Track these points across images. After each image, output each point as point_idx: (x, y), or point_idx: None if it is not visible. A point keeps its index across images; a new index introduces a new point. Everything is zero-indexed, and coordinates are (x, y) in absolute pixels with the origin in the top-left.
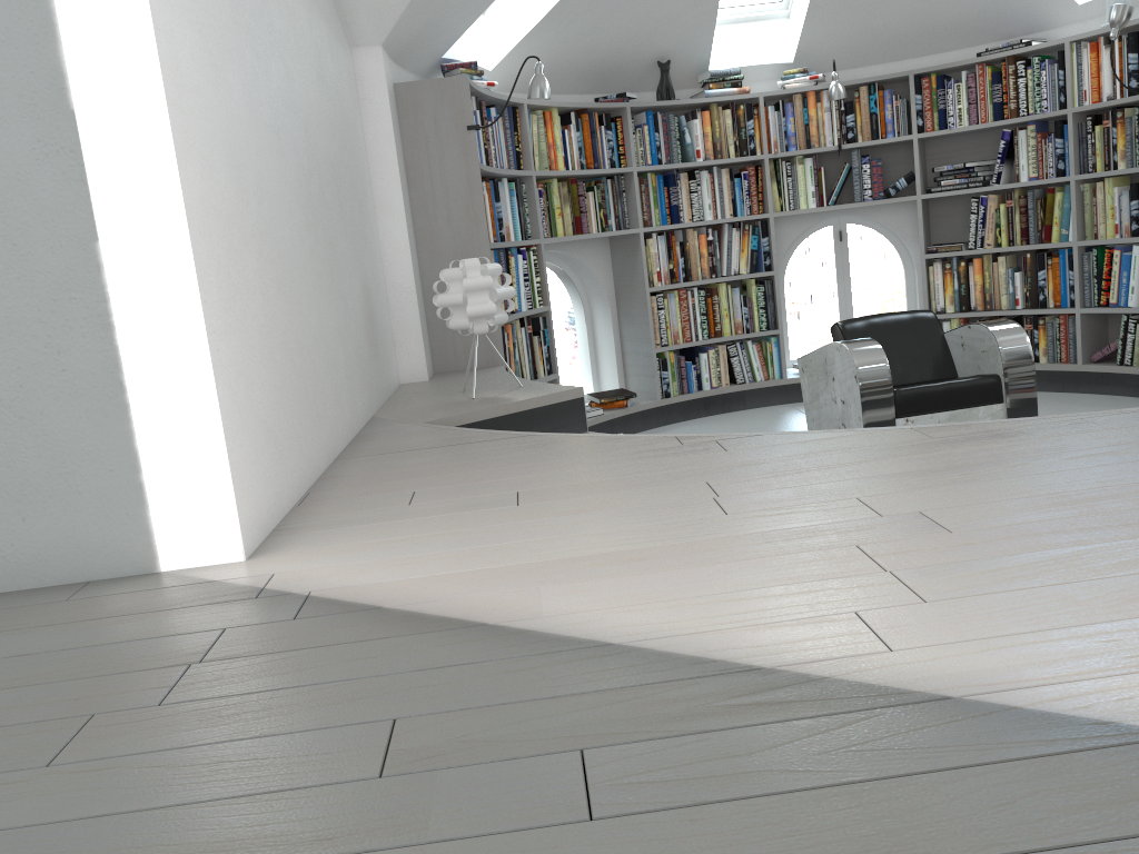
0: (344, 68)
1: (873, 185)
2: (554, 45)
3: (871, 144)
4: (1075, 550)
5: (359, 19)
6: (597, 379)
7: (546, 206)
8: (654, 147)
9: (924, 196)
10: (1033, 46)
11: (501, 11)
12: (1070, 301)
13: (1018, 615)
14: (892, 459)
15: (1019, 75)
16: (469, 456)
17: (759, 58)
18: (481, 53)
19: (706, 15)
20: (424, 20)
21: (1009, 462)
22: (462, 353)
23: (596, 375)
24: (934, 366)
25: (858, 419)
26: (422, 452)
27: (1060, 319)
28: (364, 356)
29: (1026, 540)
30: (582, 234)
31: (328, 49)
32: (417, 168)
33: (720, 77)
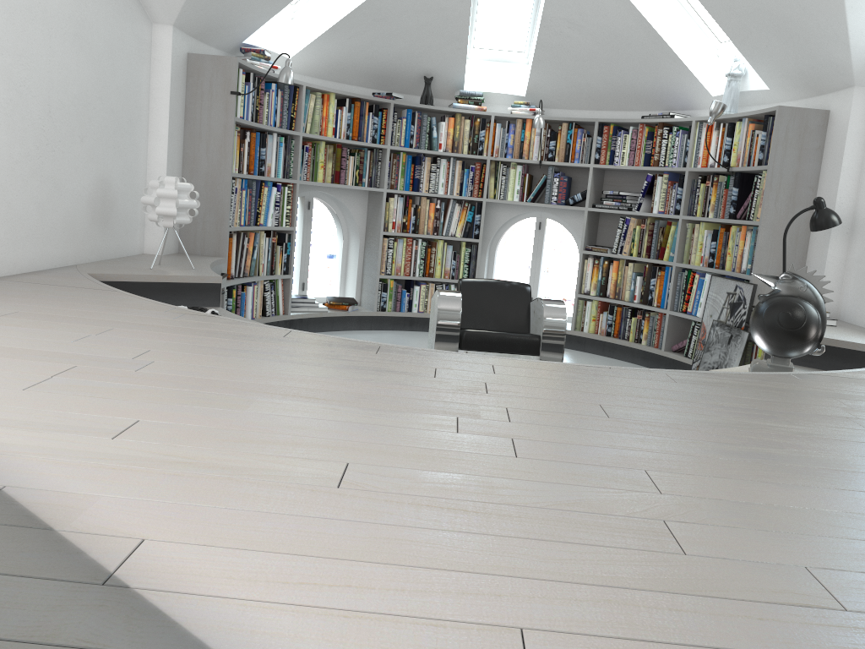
0: (130, 35)
1: (559, 193)
2: (341, 50)
3: (562, 164)
4: (155, 389)
5: (153, 5)
6: (344, 288)
7: (312, 159)
8: (408, 135)
9: (590, 209)
10: (674, 118)
11: (303, 19)
12: (666, 304)
13: (39, 402)
14: (228, 340)
15: (663, 137)
16: (53, 292)
17: (501, 88)
18: (282, 45)
19: (459, 50)
20: (211, 15)
21: (273, 353)
22: (199, 243)
23: (344, 285)
24: (516, 323)
25: (434, 344)
26: (39, 285)
27: (658, 316)
28: (78, 224)
29: (151, 381)
30: (338, 183)
31: (105, 21)
32: (193, 112)
33: (467, 96)
